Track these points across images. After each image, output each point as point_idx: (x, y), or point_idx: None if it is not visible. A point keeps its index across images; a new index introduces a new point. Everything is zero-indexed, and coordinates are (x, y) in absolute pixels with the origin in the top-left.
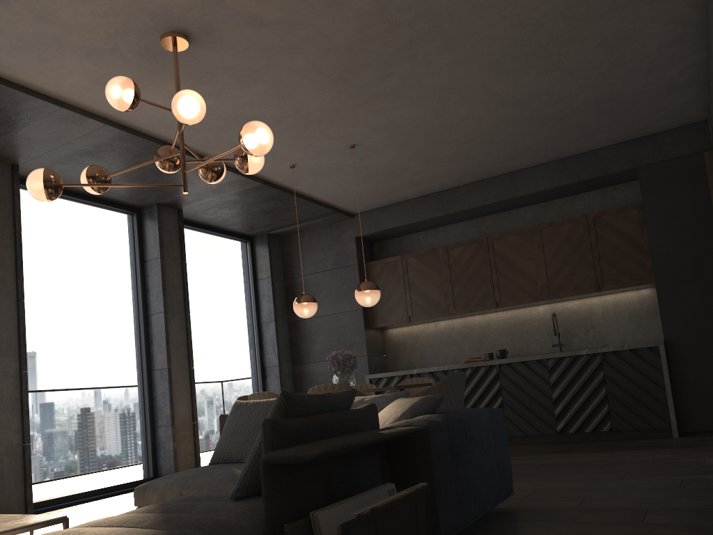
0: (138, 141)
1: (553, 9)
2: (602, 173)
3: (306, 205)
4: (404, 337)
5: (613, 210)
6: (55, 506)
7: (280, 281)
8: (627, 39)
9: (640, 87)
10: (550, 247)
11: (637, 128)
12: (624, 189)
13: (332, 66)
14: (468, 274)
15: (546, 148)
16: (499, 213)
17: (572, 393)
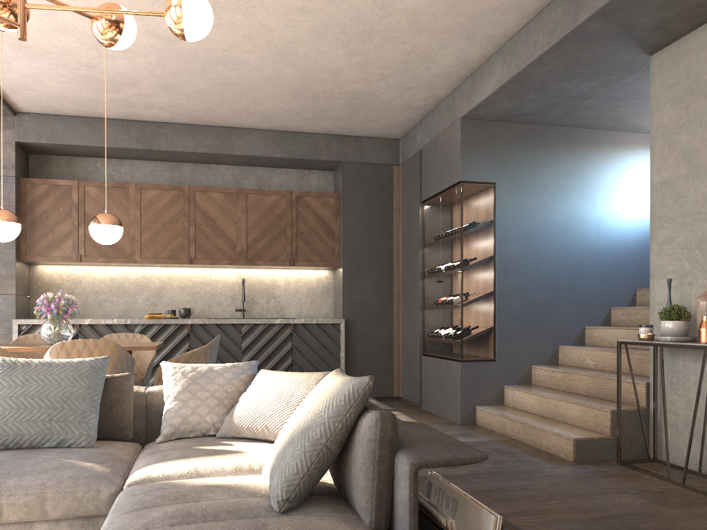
0: None
1: (412, 7)
2: (314, 157)
3: None
4: (60, 278)
5: (314, 193)
6: None
7: None
8: (425, 58)
9: (391, 97)
10: (253, 214)
11: (355, 128)
12: (319, 176)
13: None
14: (162, 221)
15: (278, 117)
16: (198, 164)
17: (261, 359)
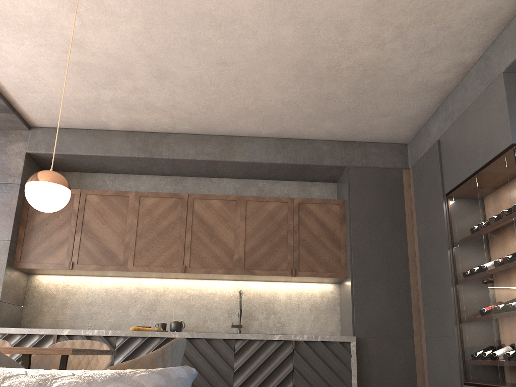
0: None
1: None
2: (316, 162)
3: None
4: (56, 288)
5: (317, 200)
6: None
7: None
8: None
9: (406, 71)
10: (253, 221)
11: (360, 128)
12: (321, 187)
13: None
14: (158, 228)
15: (279, 117)
16: (200, 177)
17: (256, 383)
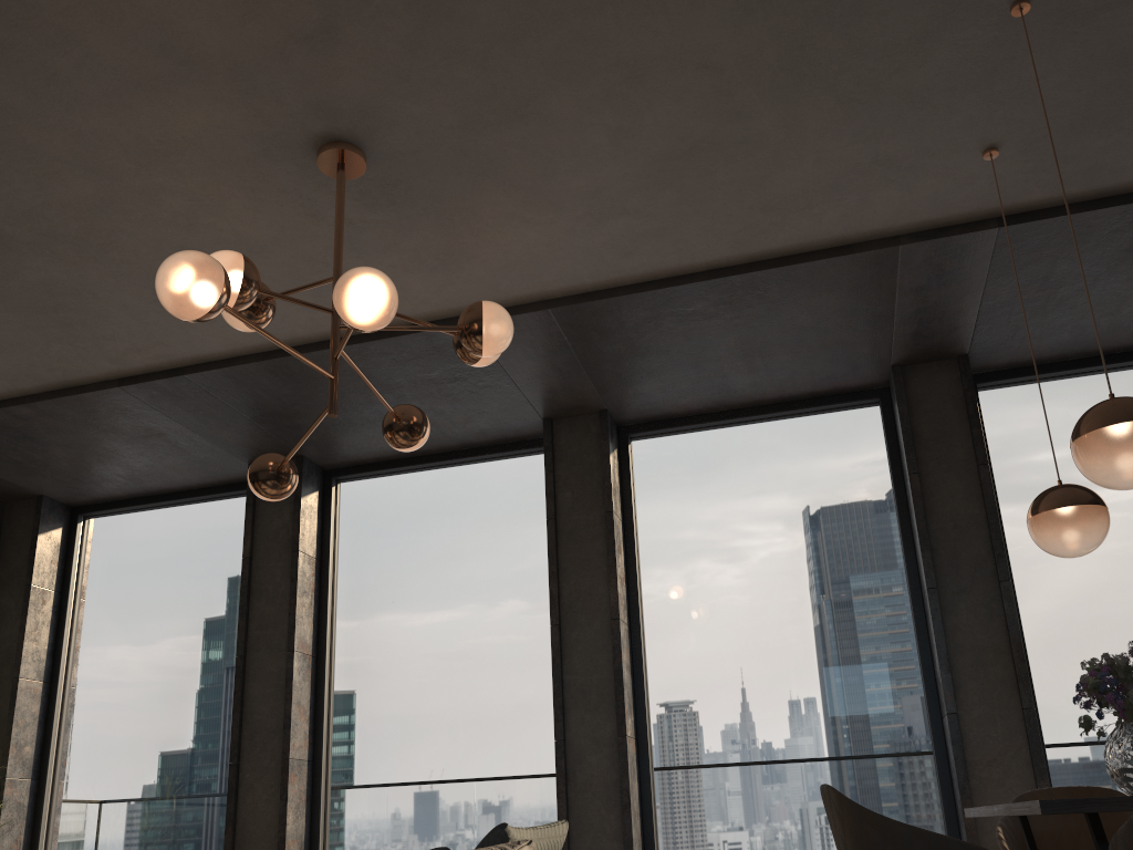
0: (630, 303)
1: None
2: None
3: None
4: None
5: None
6: None
7: None
8: None
9: None
10: None
11: None
12: None
13: None
14: None
15: None
16: None
17: None
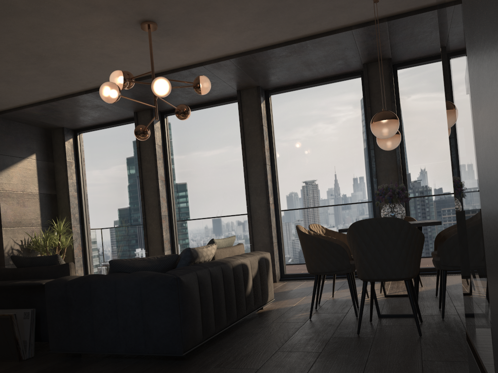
0: (258, 55)
1: None
2: None
3: None
4: None
5: None
6: (299, 278)
7: None
8: None
9: None
10: None
11: None
12: None
13: None
14: None
15: None
16: None
17: None
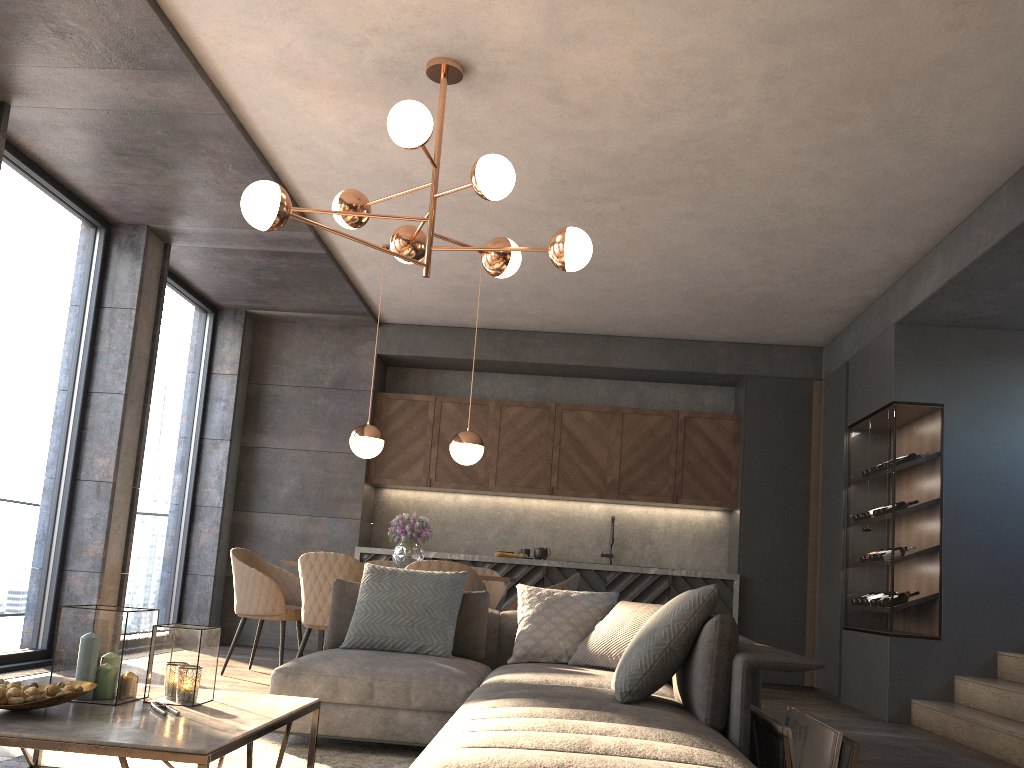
0: (239, 149)
1: (820, 206)
2: (708, 369)
3: (344, 294)
4: (406, 504)
5: (708, 414)
6: None
7: (243, 384)
8: (843, 255)
9: (805, 299)
10: (630, 437)
11: (762, 334)
12: (715, 392)
13: (571, 167)
14: (522, 443)
15: (666, 324)
16: (567, 377)
17: None
